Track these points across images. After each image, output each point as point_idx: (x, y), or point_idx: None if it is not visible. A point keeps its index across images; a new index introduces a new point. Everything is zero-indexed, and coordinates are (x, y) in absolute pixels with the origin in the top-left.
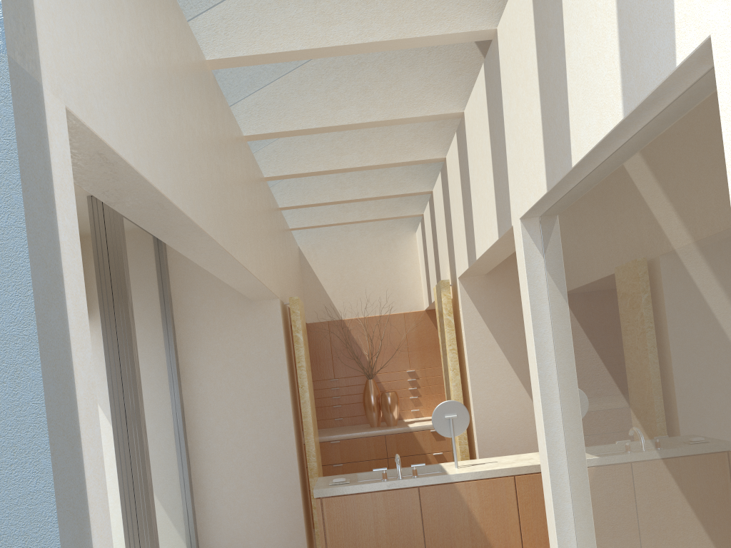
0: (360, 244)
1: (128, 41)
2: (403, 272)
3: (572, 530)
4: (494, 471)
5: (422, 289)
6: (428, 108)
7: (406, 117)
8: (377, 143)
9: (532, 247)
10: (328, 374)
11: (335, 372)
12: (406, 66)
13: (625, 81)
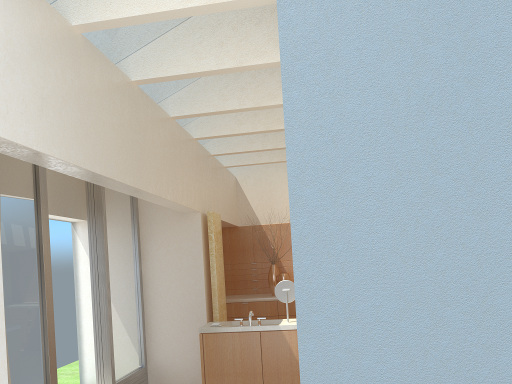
0: (274, 176)
1: (52, 90)
2: None
3: None
4: None
5: None
6: (280, 99)
7: (266, 105)
8: (263, 117)
9: None
10: (250, 259)
11: (254, 259)
12: (268, 74)
13: None
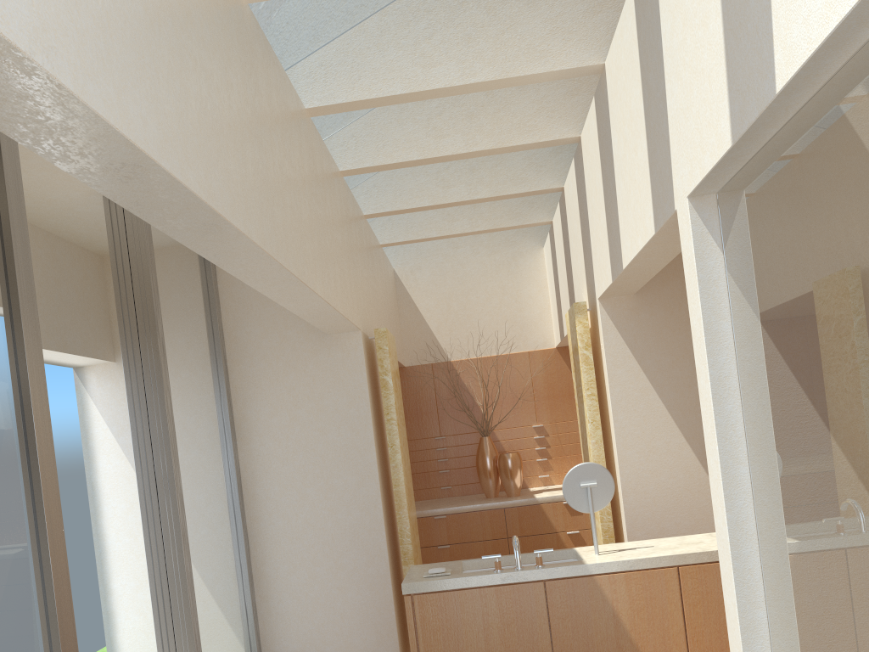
0: (471, 264)
1: None
2: (527, 300)
3: (767, 650)
4: (649, 560)
5: (552, 320)
6: (555, 61)
7: (524, 74)
8: (487, 120)
9: (706, 238)
10: (433, 430)
11: (441, 429)
12: (524, 4)
13: None
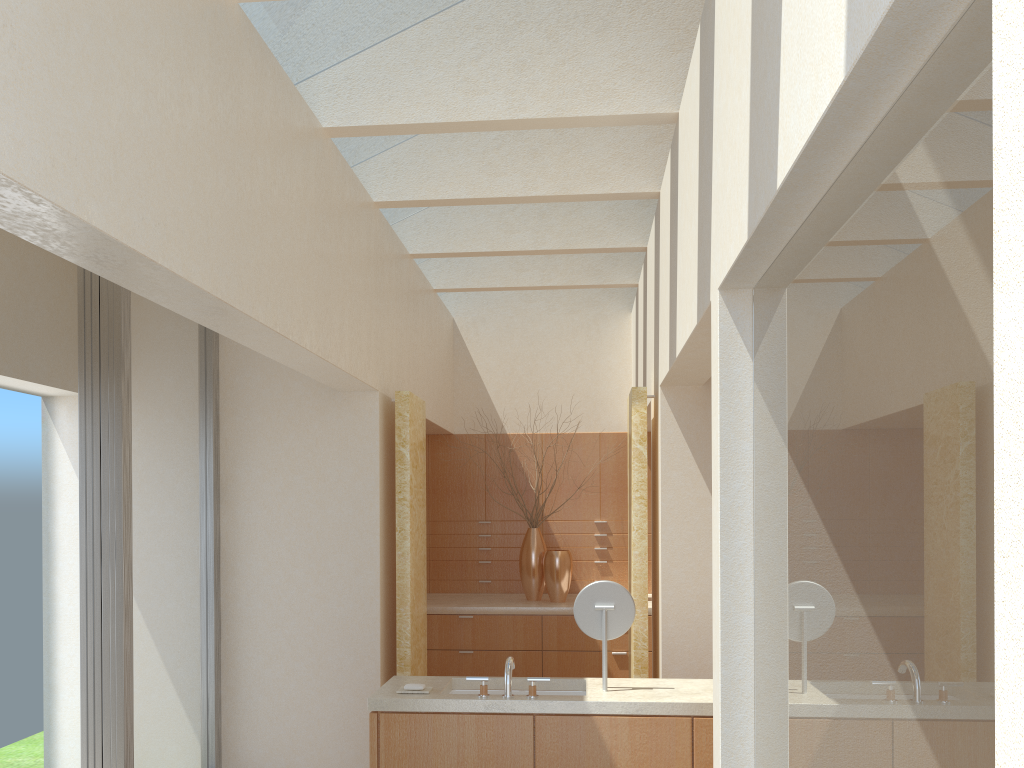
0: (544, 323)
1: None
2: (606, 372)
3: None
4: (660, 705)
5: None
6: (620, 103)
7: (583, 115)
8: (553, 160)
9: (736, 340)
10: (477, 513)
11: (487, 512)
12: (592, 32)
13: None
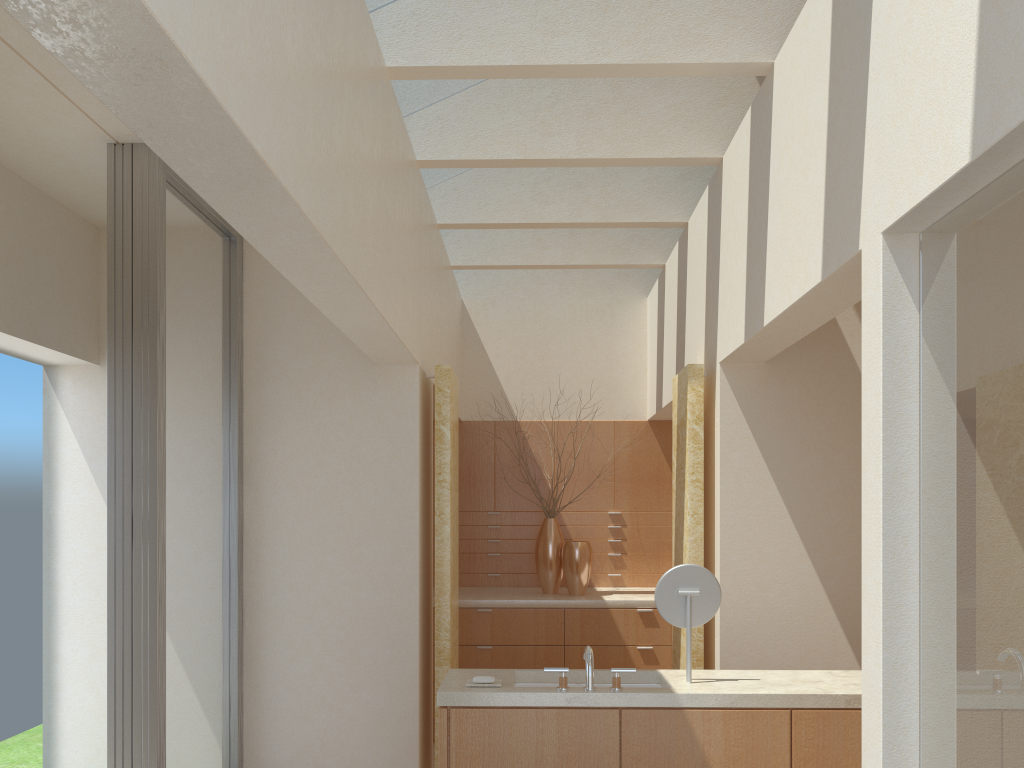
0: (557, 306)
1: None
2: (620, 358)
3: None
4: (756, 697)
5: (648, 387)
6: (712, 51)
7: (671, 62)
8: (610, 121)
9: (900, 289)
10: (486, 503)
11: (496, 502)
12: None
13: None
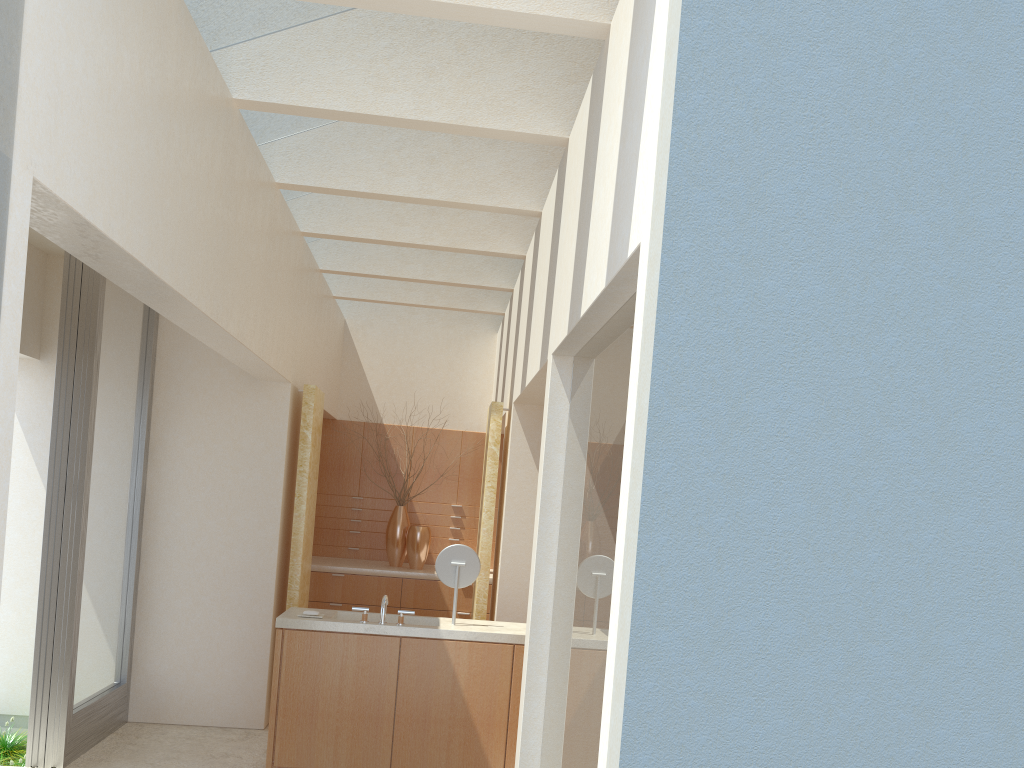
0: (424, 333)
1: (123, 98)
2: (472, 380)
3: (542, 707)
4: (492, 635)
5: None
6: (501, 199)
7: (473, 203)
8: (447, 220)
9: (560, 388)
10: (352, 489)
11: (360, 489)
12: (485, 143)
13: (610, 252)
